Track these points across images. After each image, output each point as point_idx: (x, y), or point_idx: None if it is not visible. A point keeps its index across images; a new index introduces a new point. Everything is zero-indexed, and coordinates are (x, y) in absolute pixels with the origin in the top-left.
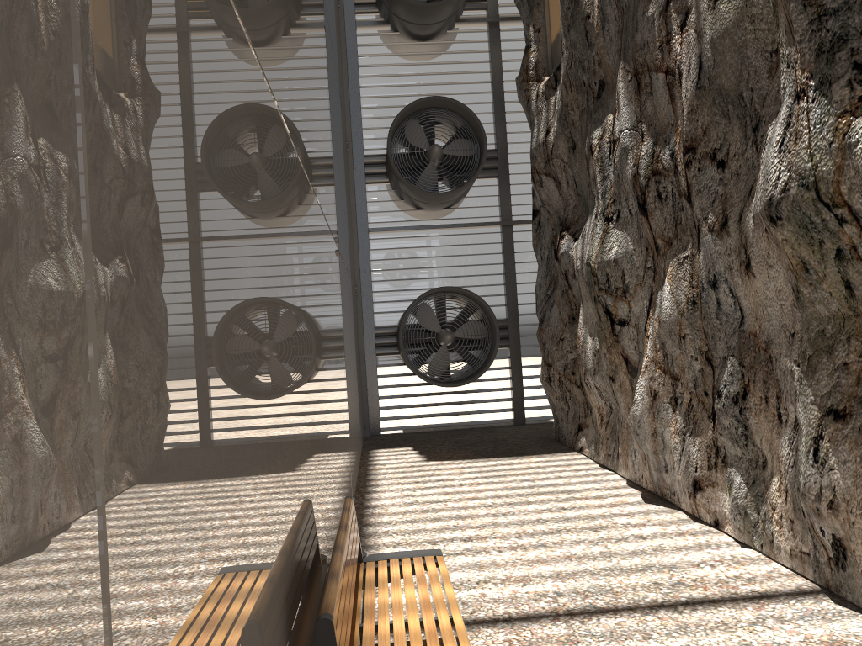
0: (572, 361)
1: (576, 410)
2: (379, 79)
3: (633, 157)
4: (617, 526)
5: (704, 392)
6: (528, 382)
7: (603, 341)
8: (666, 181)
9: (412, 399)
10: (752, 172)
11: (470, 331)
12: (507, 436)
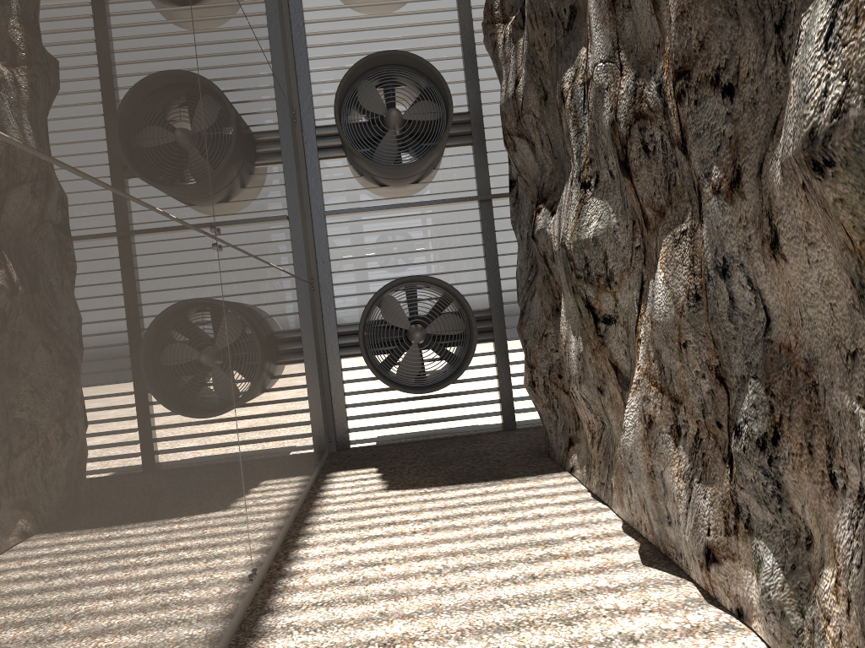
0: (558, 361)
1: (565, 421)
2: (329, 37)
3: (610, 99)
4: (600, 615)
5: (716, 422)
6: (517, 380)
7: (587, 343)
8: (653, 126)
9: (384, 405)
10: (776, 96)
11: (444, 326)
12: (491, 449)
